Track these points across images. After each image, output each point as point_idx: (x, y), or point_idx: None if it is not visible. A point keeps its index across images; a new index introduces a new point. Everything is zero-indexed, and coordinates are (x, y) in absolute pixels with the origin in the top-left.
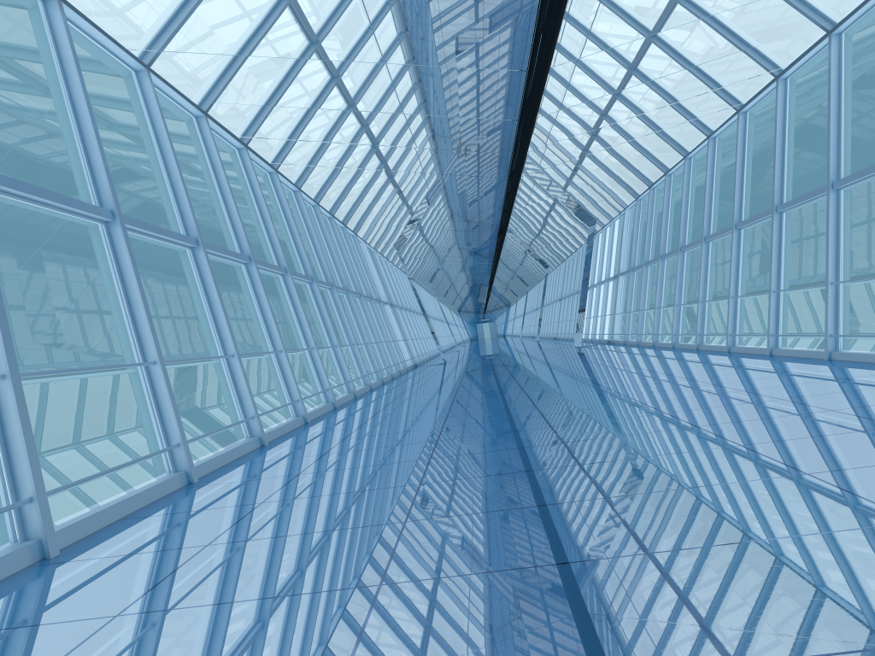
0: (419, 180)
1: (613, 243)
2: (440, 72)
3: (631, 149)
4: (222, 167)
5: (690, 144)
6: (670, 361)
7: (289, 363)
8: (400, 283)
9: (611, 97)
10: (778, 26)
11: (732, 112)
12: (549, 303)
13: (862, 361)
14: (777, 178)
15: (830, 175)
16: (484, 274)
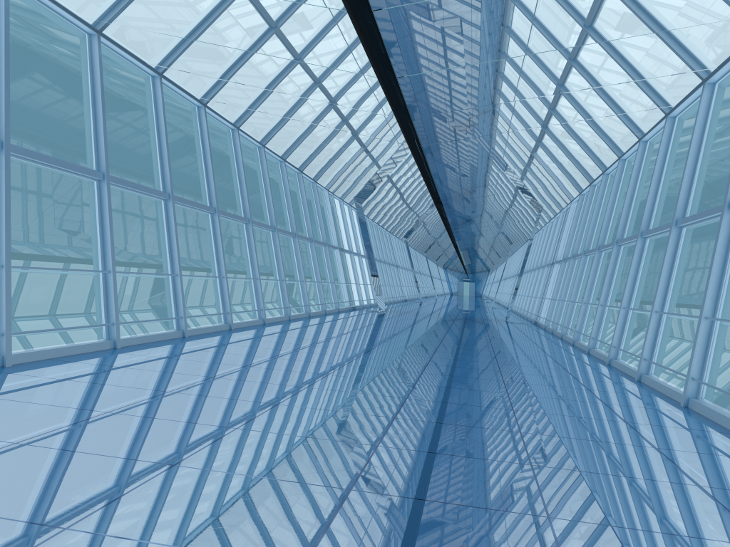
0: (330, 135)
1: (555, 231)
2: (262, 3)
3: (546, 138)
4: (100, 85)
5: (620, 144)
6: (538, 361)
7: (114, 285)
8: (353, 232)
9: (485, 68)
10: (681, 7)
11: (659, 115)
12: (508, 276)
13: (715, 422)
14: (683, 190)
15: (728, 192)
16: (445, 239)
